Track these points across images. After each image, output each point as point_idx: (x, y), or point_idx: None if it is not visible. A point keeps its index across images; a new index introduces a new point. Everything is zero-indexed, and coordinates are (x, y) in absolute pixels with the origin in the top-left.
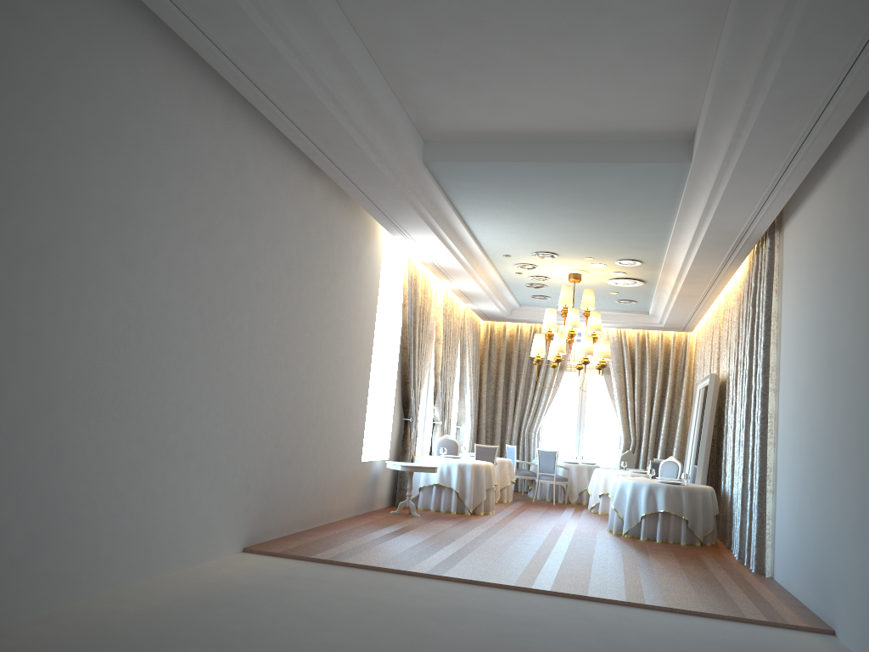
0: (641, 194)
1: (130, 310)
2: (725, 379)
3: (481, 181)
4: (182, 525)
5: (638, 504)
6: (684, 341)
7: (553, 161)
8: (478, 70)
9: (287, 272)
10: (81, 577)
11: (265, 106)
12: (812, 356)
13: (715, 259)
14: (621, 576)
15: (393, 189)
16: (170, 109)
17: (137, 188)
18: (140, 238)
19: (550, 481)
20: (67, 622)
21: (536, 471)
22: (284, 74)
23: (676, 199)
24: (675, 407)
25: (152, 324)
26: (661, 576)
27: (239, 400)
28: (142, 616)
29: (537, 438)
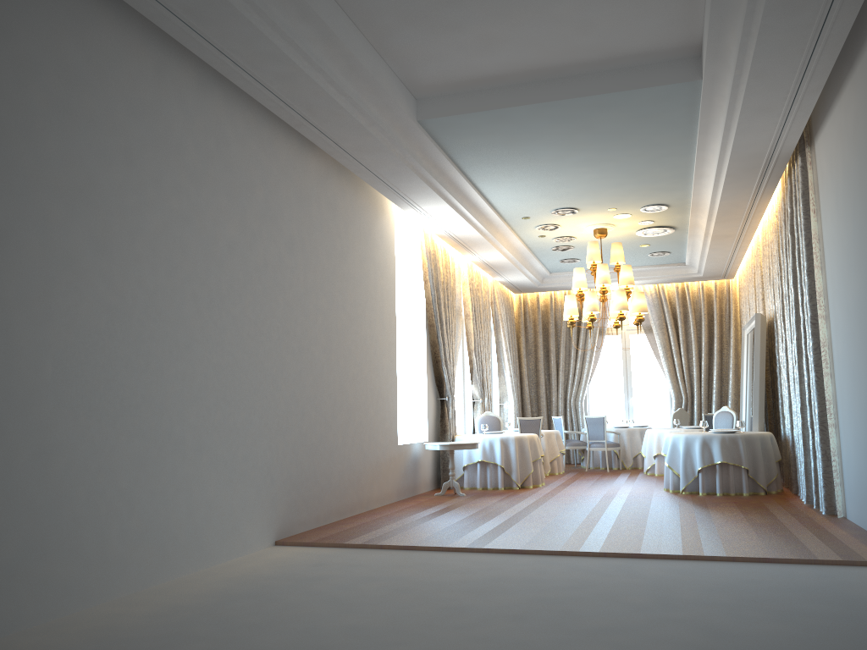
0: (655, 126)
1: (112, 299)
2: (772, 318)
3: (482, 134)
4: (201, 521)
5: (693, 458)
6: (726, 289)
7: (553, 100)
8: (455, 5)
9: (289, 253)
10: (91, 582)
11: (236, 75)
12: (860, 270)
13: (745, 189)
14: (678, 530)
15: (390, 155)
16: (132, 86)
17: (103, 169)
18: (114, 222)
19: (601, 448)
20: (73, 629)
21: (586, 440)
22: (246, 33)
23: (693, 126)
24: (725, 359)
25: (139, 313)
26: (722, 527)
27: (251, 388)
28: (155, 616)
29: (584, 407)
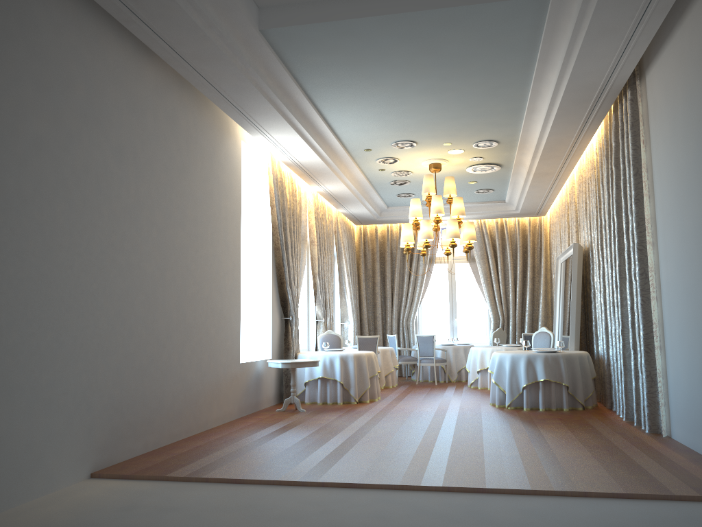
0: (497, 51)
1: None
2: (587, 247)
3: (327, 51)
4: None
5: (518, 376)
6: (539, 225)
7: (400, 12)
8: None
9: (117, 161)
10: None
11: None
12: None
13: (573, 124)
14: (517, 455)
15: (232, 66)
16: None
17: None
18: None
19: (430, 364)
20: None
21: (417, 356)
22: None
23: (533, 54)
24: (537, 285)
25: None
26: (559, 450)
27: (62, 305)
28: None
29: (415, 326)
